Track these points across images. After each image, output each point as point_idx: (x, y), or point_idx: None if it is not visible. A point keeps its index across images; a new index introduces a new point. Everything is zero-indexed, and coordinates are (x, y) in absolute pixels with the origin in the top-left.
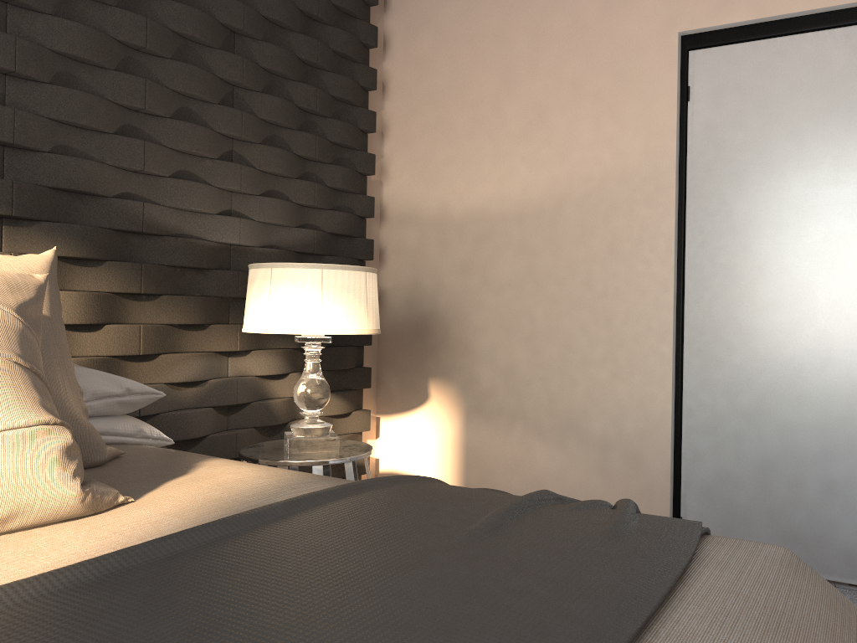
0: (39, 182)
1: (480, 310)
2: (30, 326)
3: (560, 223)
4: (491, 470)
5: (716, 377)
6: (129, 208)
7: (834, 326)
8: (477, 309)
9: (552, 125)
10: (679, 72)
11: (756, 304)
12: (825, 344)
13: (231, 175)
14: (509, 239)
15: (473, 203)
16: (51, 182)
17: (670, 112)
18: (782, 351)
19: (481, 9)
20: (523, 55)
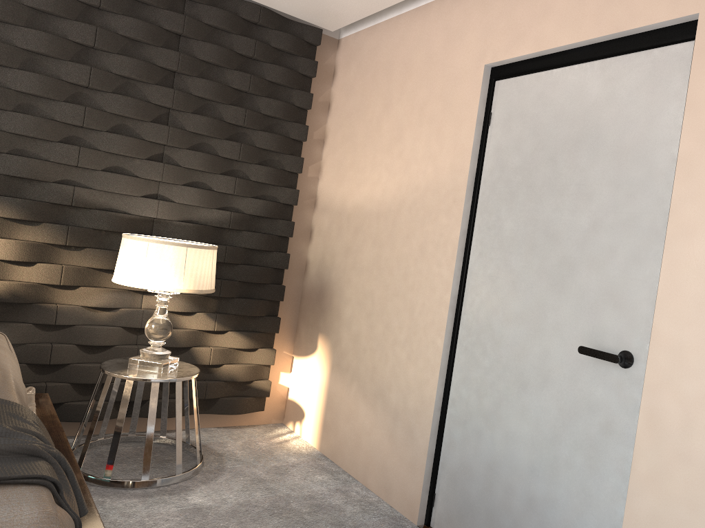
0: None
1: (349, 286)
2: None
3: (397, 223)
4: (337, 415)
5: (473, 375)
6: (63, 189)
7: (555, 348)
8: (348, 285)
9: (404, 141)
10: (483, 100)
11: (506, 315)
12: (546, 364)
13: (154, 170)
14: (370, 231)
15: (357, 200)
16: (5, 172)
17: (470, 135)
18: (516, 363)
19: (382, 46)
20: (397, 83)
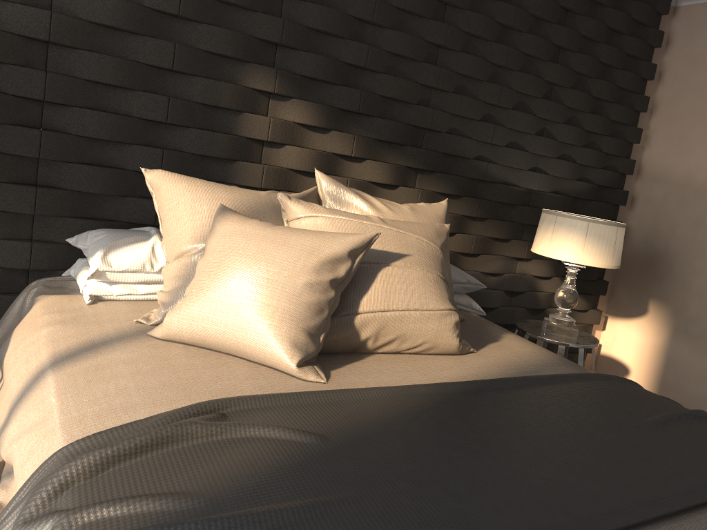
0: (438, 150)
1: (701, 257)
2: (444, 256)
3: None
4: (684, 376)
5: None
6: (479, 165)
7: None
8: (698, 256)
9: None
10: None
11: None
12: None
13: (540, 145)
14: None
15: None
16: (443, 150)
17: None
18: None
19: None
20: None
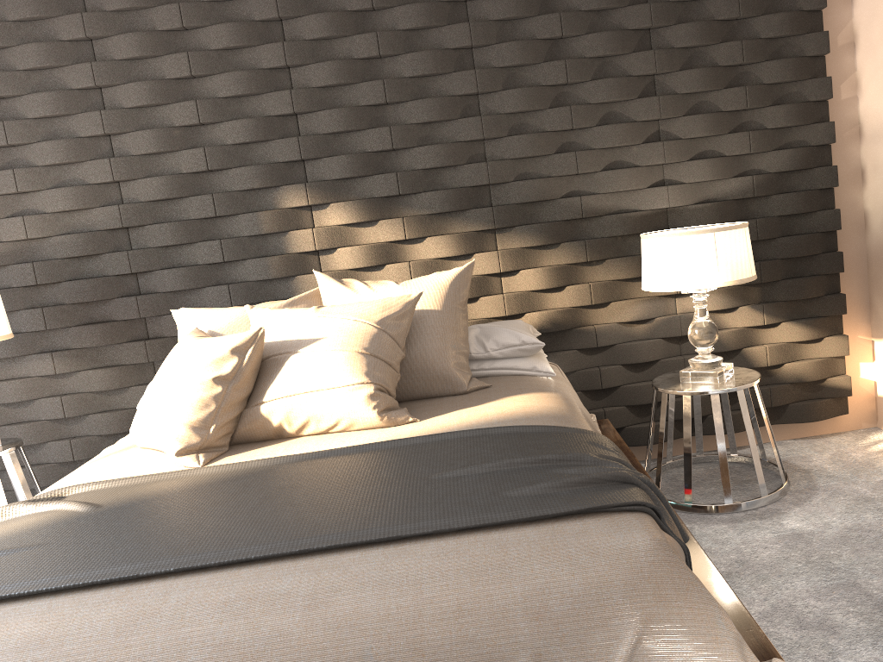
0: (510, 202)
1: None
2: (385, 329)
3: None
4: None
5: None
6: (570, 203)
7: None
8: None
9: None
10: None
11: None
12: None
13: (654, 153)
14: None
15: None
16: (516, 200)
17: None
18: None
19: None
20: None
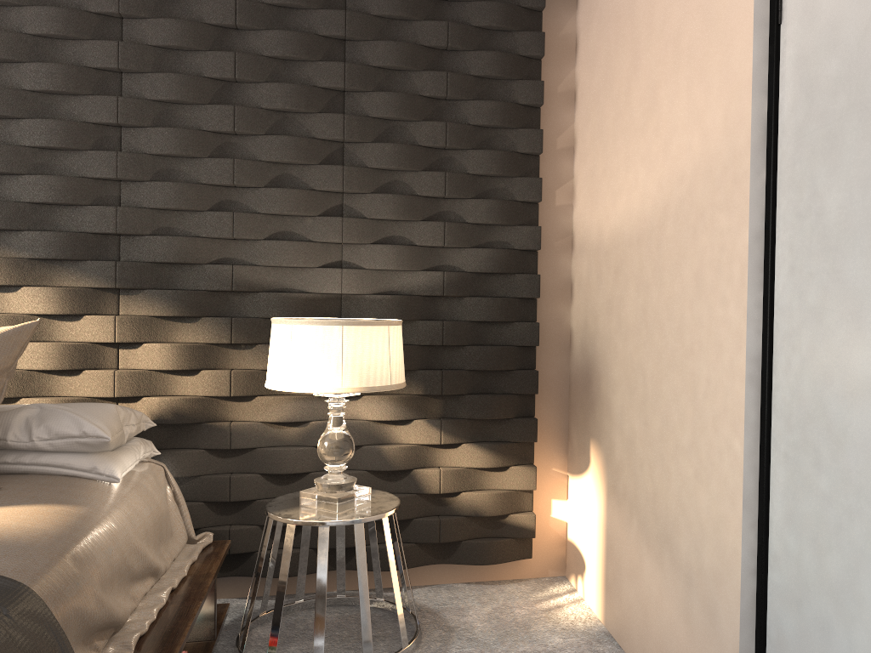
0: (143, 259)
1: (616, 360)
2: None
3: (663, 244)
4: (619, 570)
5: (803, 509)
6: (219, 271)
7: None
8: (614, 359)
9: (660, 106)
10: None
11: (850, 384)
12: None
13: (331, 229)
14: (632, 268)
15: (614, 224)
16: (150, 258)
17: (747, 52)
18: None
19: None
20: (644, 19)
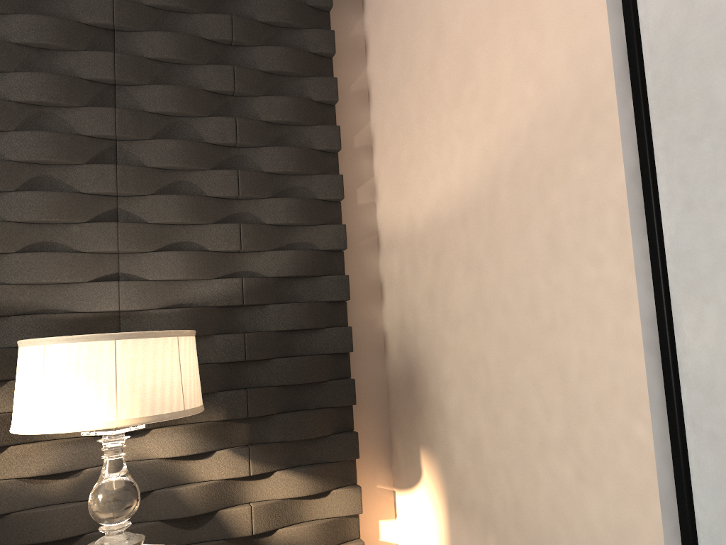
0: None
1: (446, 355)
2: None
3: (497, 214)
4: None
5: None
6: None
7: None
8: (443, 354)
9: (476, 70)
10: None
11: None
12: None
13: (103, 236)
14: (458, 250)
15: (429, 209)
16: None
17: None
18: None
19: None
20: None
